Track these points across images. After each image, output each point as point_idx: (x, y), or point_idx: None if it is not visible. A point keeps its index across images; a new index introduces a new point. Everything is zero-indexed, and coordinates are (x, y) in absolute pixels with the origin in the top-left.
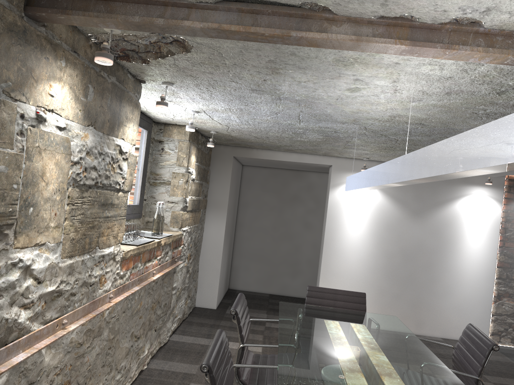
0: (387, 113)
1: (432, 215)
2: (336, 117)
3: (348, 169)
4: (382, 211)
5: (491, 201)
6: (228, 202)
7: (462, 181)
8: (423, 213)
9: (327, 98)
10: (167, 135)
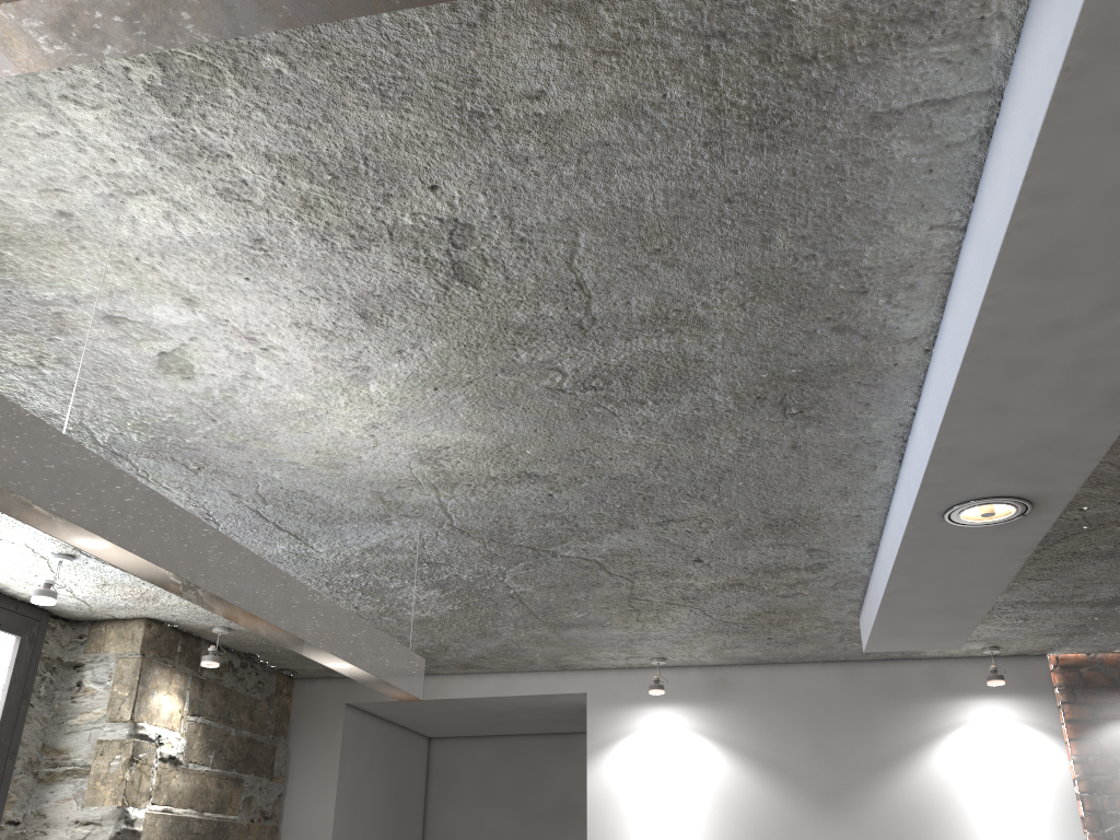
0: (395, 449)
1: (876, 798)
2: (330, 496)
3: (627, 697)
4: (733, 802)
5: (1031, 735)
6: (337, 828)
7: (933, 690)
8: (849, 794)
9: (184, 418)
10: (94, 648)
